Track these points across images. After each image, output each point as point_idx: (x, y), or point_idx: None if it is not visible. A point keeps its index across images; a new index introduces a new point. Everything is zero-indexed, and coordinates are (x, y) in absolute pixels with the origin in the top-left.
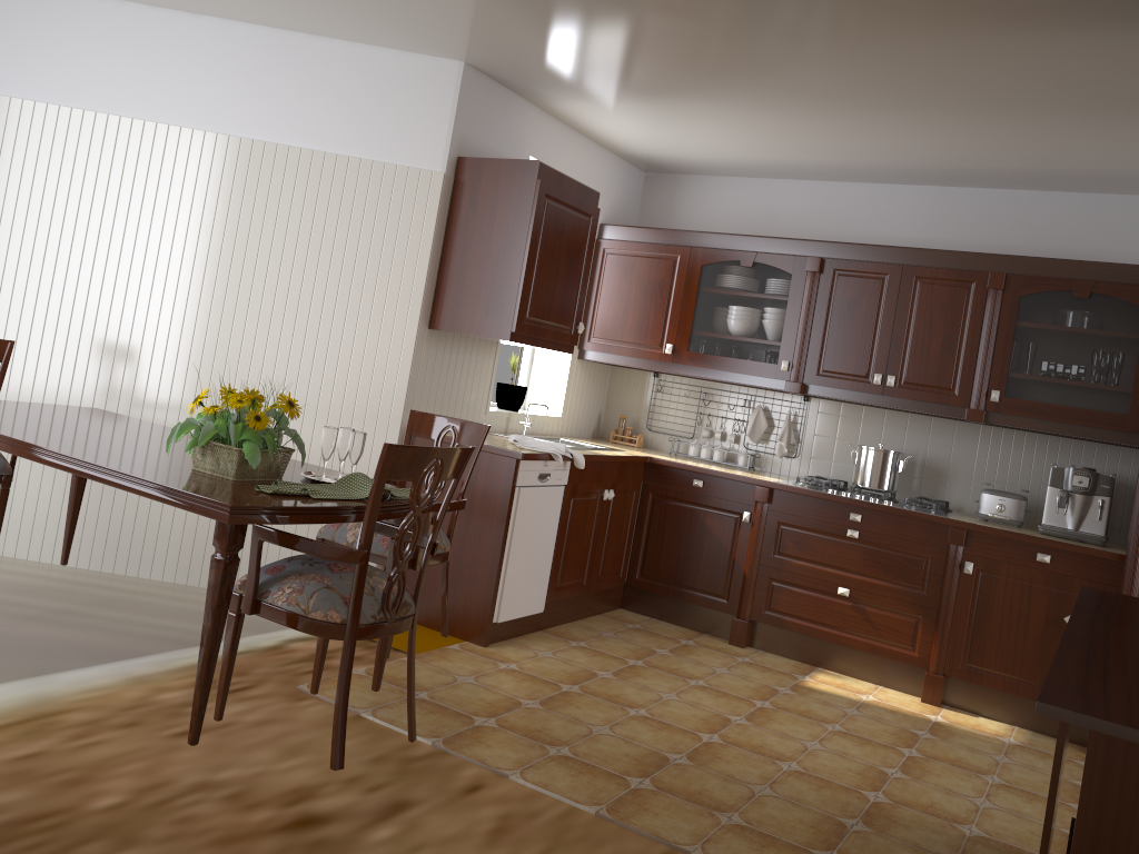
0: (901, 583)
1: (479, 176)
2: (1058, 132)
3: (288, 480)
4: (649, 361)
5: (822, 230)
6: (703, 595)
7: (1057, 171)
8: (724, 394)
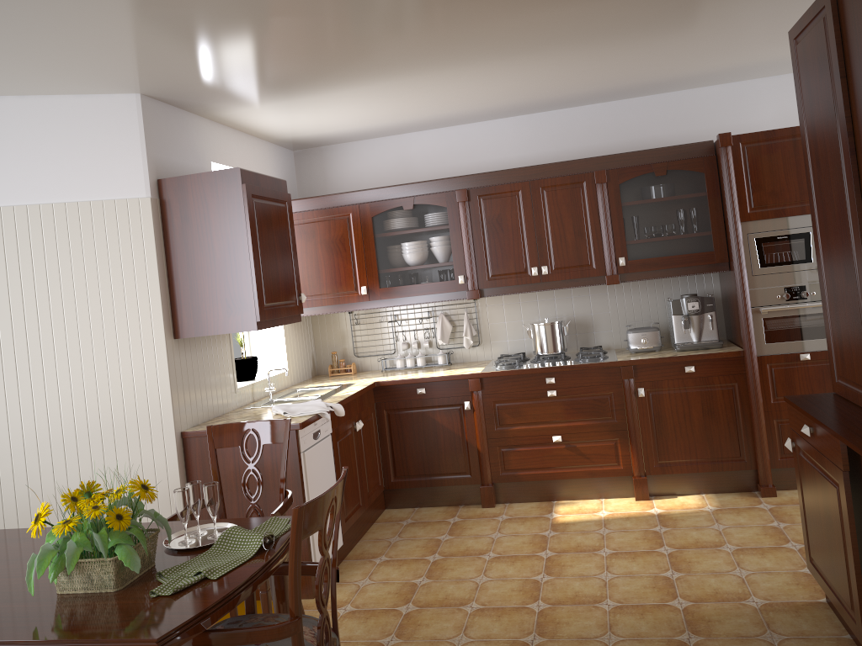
0: (596, 418)
1: (184, 192)
2: (629, 60)
3: (161, 561)
4: (349, 304)
5: (451, 166)
6: (450, 476)
7: (618, 87)
8: (410, 311)
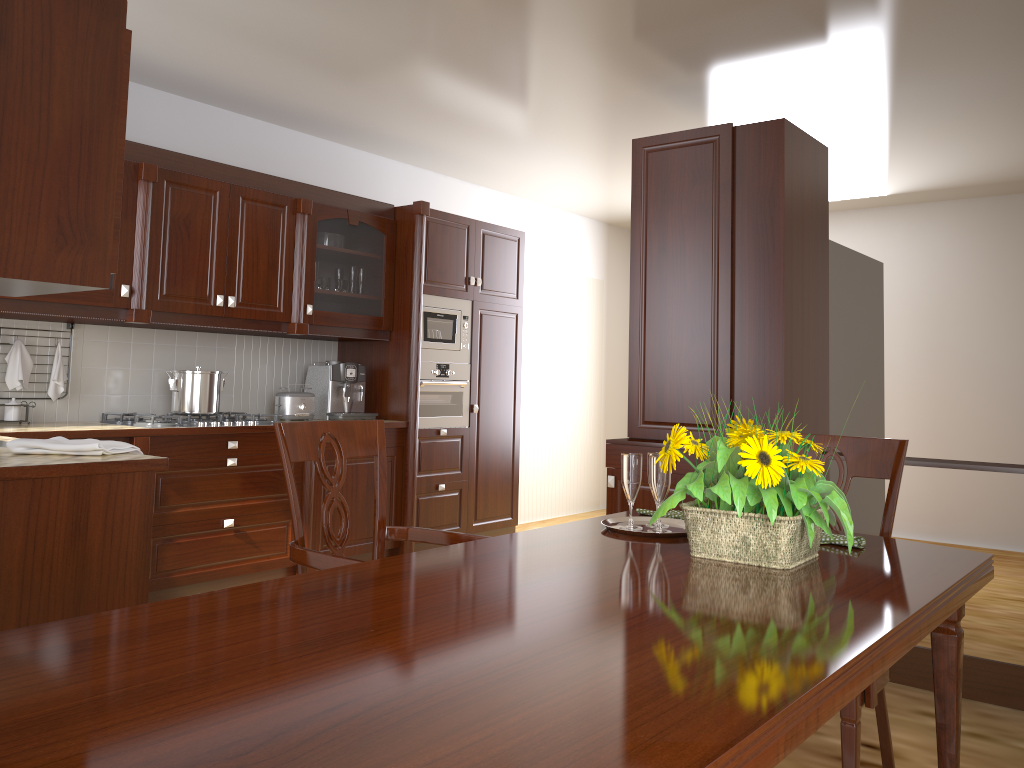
0: (273, 495)
1: None
2: (407, 96)
3: None
4: None
5: None
6: None
7: (321, 114)
8: None
